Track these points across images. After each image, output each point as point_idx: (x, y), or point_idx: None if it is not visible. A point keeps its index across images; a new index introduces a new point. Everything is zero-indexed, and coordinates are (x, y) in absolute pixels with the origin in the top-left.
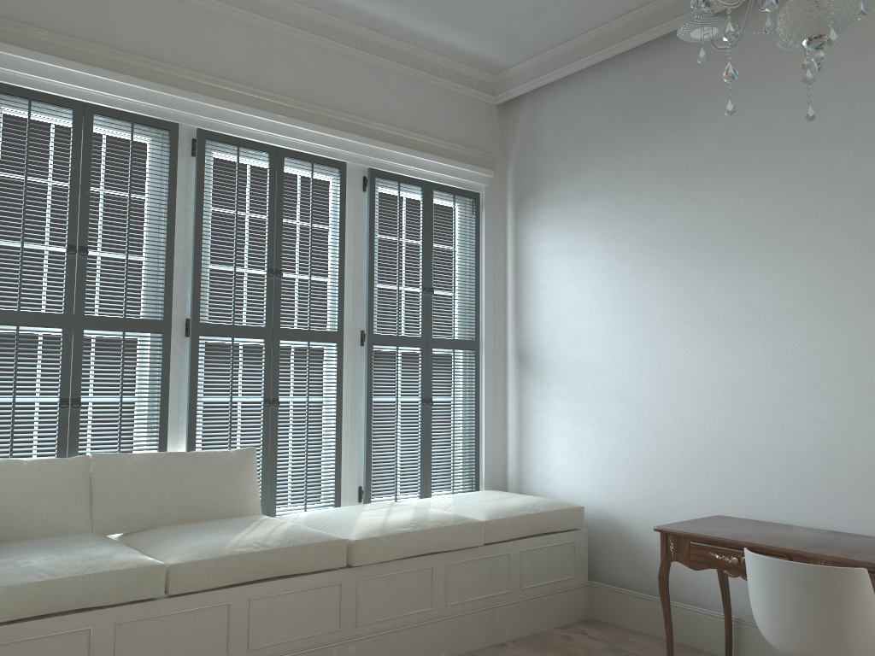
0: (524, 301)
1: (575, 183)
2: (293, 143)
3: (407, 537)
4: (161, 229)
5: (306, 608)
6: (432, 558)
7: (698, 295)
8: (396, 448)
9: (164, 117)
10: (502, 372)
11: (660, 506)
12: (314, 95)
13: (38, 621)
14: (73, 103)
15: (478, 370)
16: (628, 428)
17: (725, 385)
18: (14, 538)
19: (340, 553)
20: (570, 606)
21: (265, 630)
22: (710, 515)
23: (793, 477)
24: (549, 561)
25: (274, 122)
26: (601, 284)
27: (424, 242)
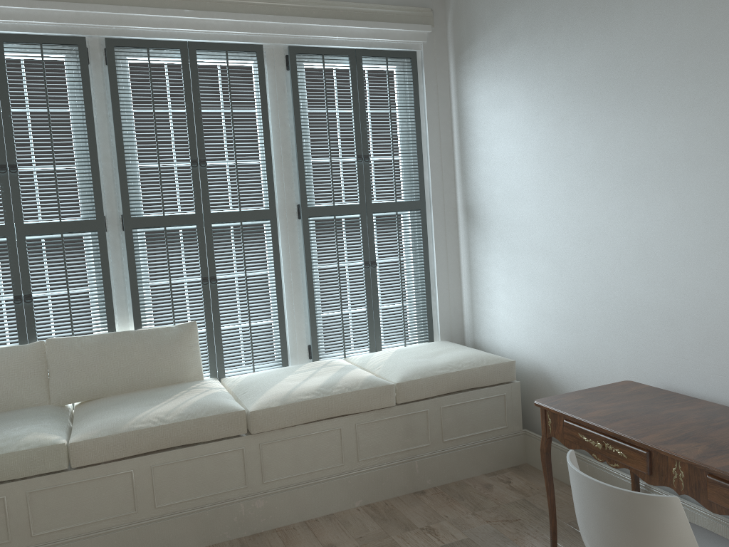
0: (467, 156)
1: (501, 28)
2: (206, 34)
3: (307, 405)
4: (83, 138)
5: (209, 471)
6: (340, 420)
7: (612, 143)
8: (341, 310)
9: (72, 33)
10: (453, 228)
11: (583, 364)
12: None
13: None
14: None
15: (425, 228)
16: (554, 284)
17: (638, 242)
18: None
19: (239, 422)
20: (501, 454)
21: (170, 491)
22: (626, 377)
23: (704, 345)
24: (474, 415)
25: (182, 18)
26: (527, 136)
27: (355, 111)
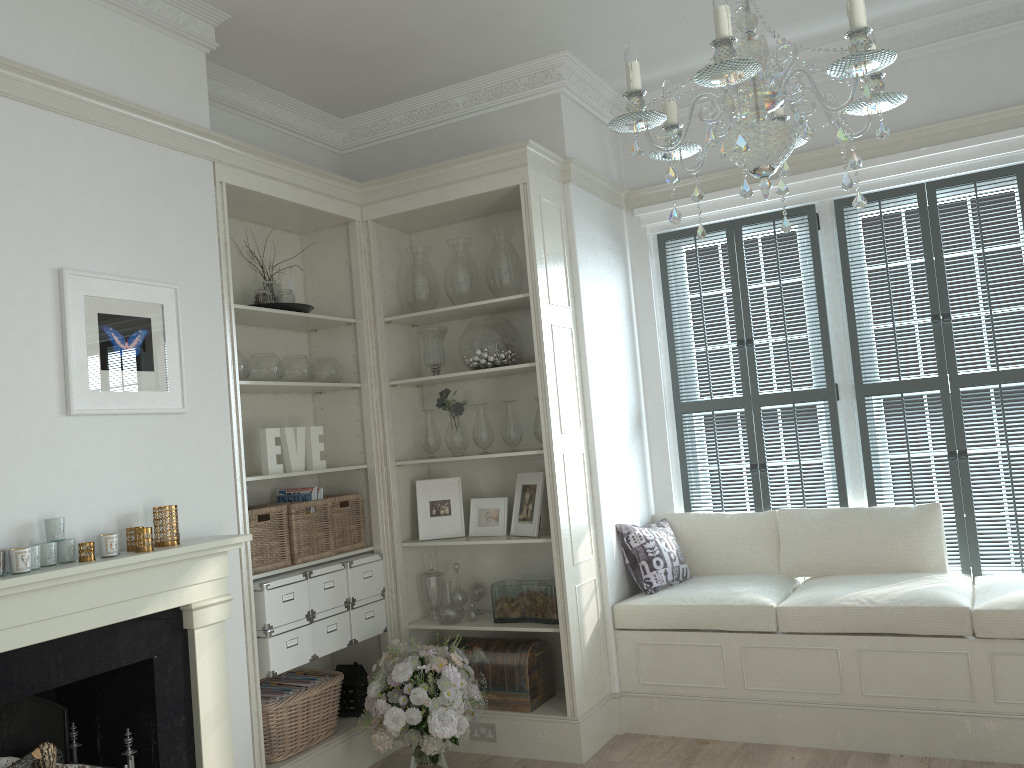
0: None
1: None
2: (948, 168)
3: None
4: (812, 306)
5: (924, 670)
6: None
7: None
8: None
9: (802, 202)
10: None
11: None
12: (968, 103)
13: (686, 632)
14: (724, 225)
15: None
16: None
17: None
18: (721, 572)
19: (960, 620)
20: None
21: (879, 681)
22: None
23: None
24: None
25: (918, 158)
26: None
27: None
